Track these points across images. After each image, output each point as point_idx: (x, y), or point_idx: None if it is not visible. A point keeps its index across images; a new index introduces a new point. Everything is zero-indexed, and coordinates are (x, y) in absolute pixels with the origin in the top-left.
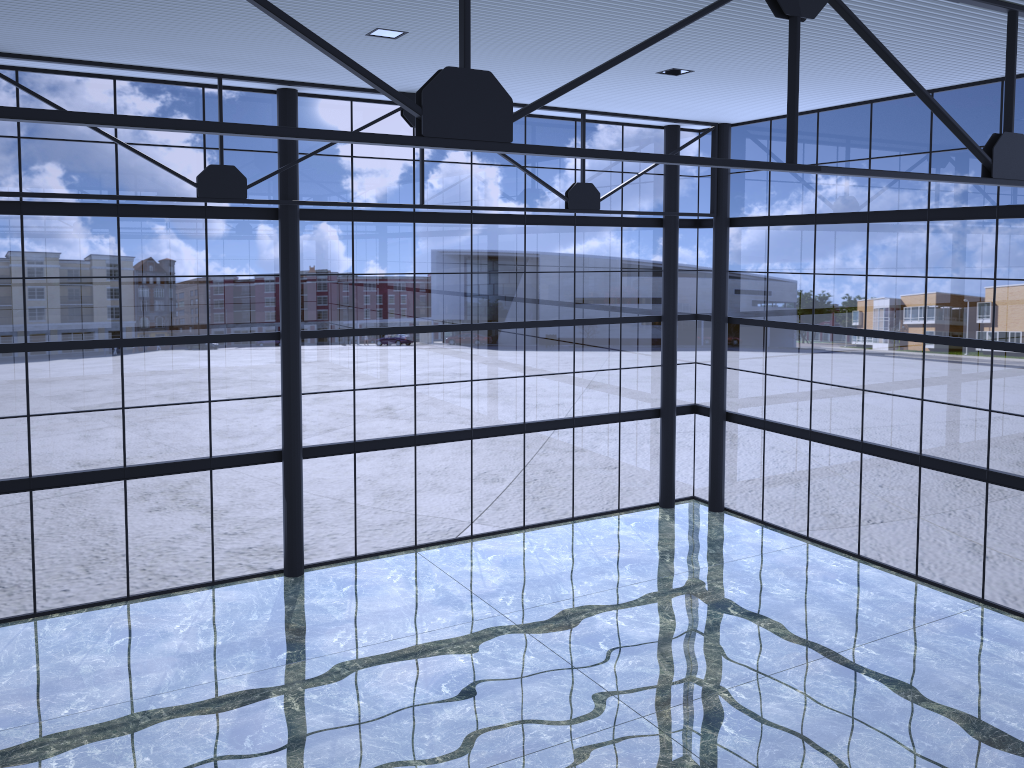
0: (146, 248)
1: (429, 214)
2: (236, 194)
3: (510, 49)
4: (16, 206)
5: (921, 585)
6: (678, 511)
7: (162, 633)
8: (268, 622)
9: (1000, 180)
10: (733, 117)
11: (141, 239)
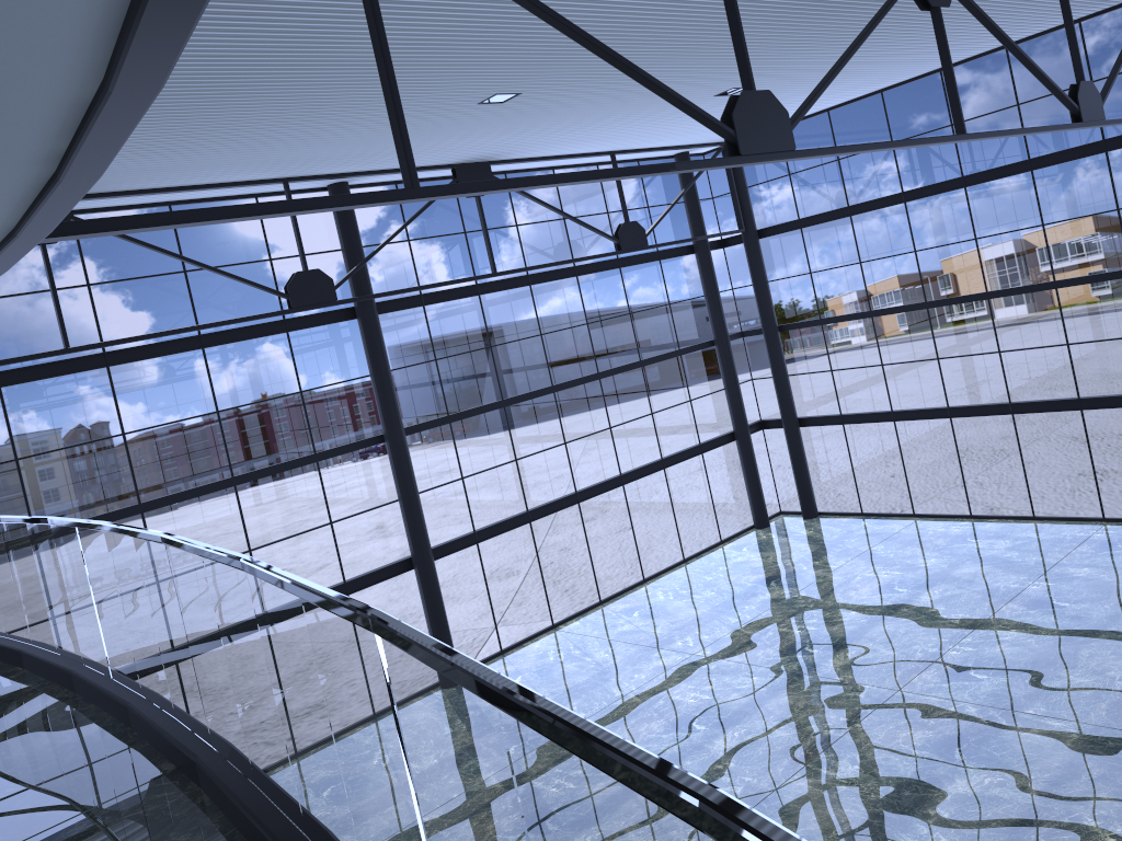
0: (23, 427)
1: (490, 284)
2: (326, 297)
3: (601, 94)
4: (100, 358)
5: (1043, 523)
6: (777, 527)
7: None
8: None
9: (1088, 123)
10: None
11: (14, 418)
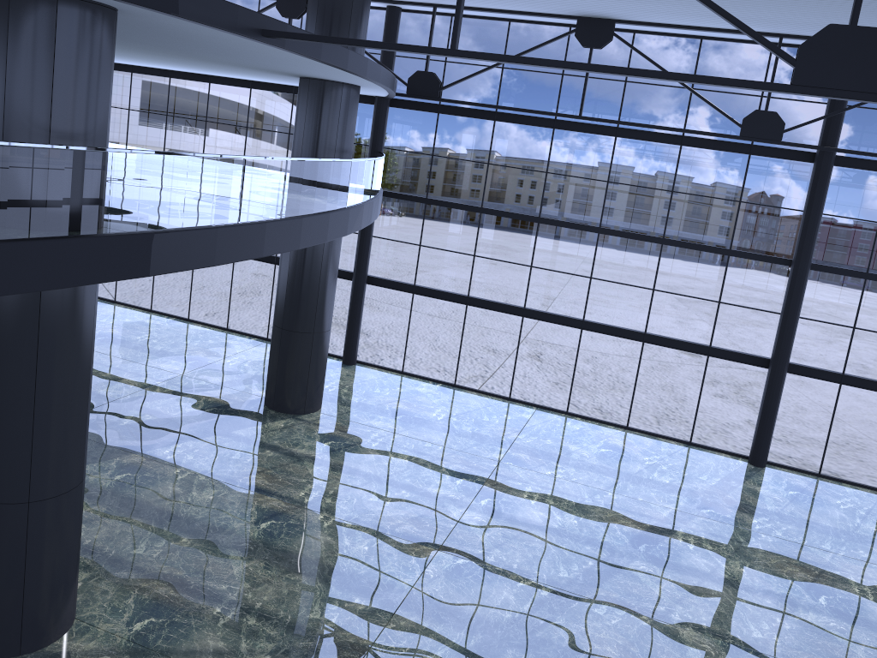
0: (781, 186)
1: None
2: (772, 136)
3: None
4: (613, 130)
5: None
6: None
7: (633, 458)
8: (711, 485)
9: None
10: None
11: (779, 178)
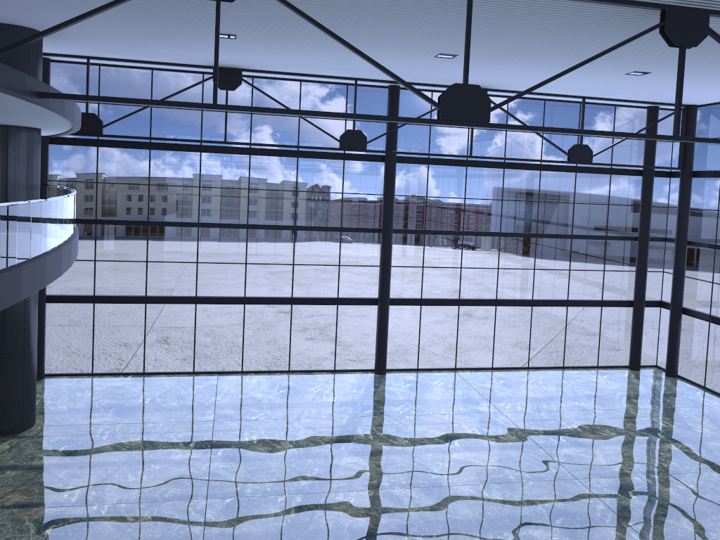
0: (316, 179)
1: (476, 162)
2: (360, 146)
3: (522, 62)
4: (247, 150)
5: None
6: (641, 373)
7: (304, 391)
8: (361, 394)
9: None
10: (697, 101)
11: (313, 173)
